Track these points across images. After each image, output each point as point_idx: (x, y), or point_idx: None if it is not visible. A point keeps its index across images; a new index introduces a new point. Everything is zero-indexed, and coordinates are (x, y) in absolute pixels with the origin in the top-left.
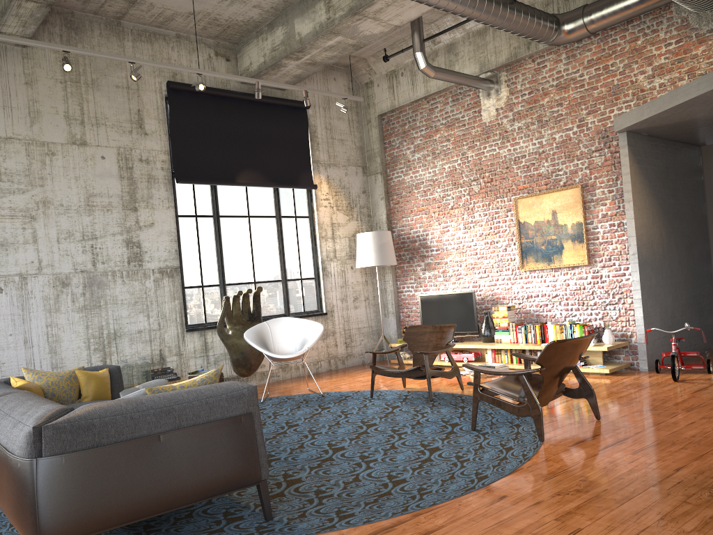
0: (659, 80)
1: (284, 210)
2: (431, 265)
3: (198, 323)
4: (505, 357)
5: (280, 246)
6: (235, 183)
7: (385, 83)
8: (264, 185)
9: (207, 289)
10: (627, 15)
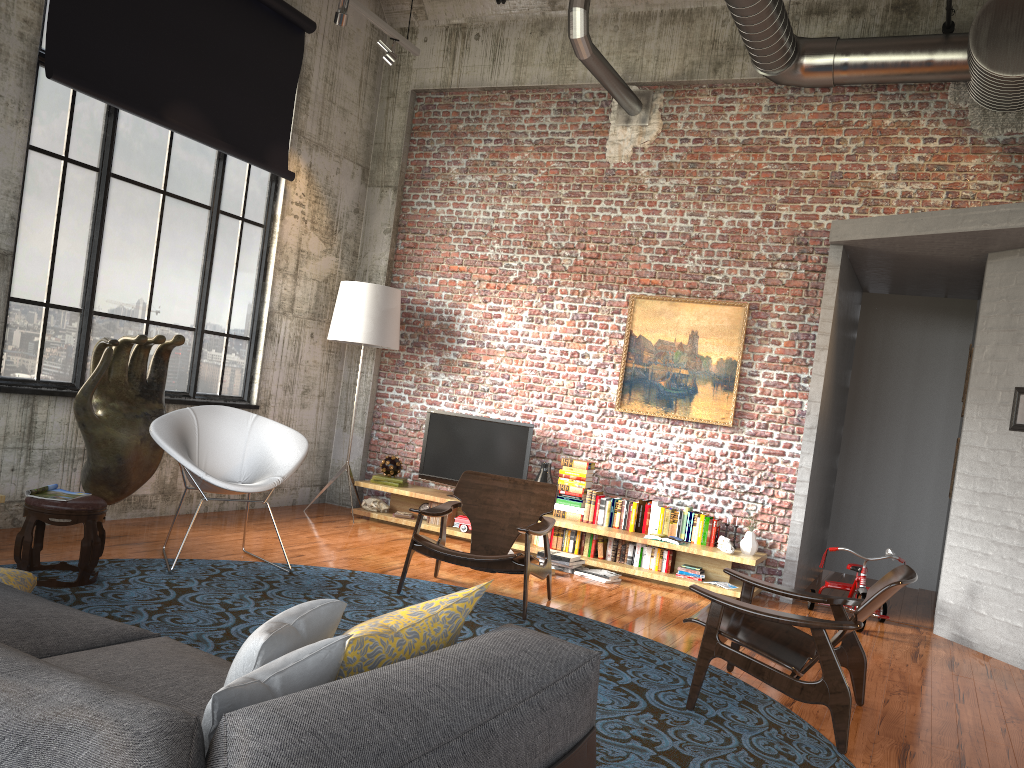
0: (903, 186)
1: (227, 200)
2: (453, 365)
3: (23, 378)
4: (571, 542)
5: (208, 265)
6: (162, 121)
7: (440, 40)
8: (210, 143)
9: (55, 313)
10: (898, 76)
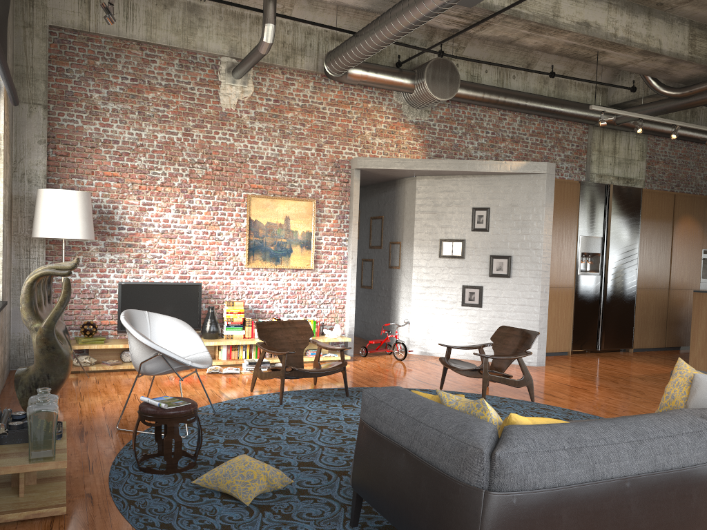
0: (378, 140)
1: None
2: (117, 246)
3: None
4: (243, 352)
5: None
6: (6, 64)
7: None
8: (11, 81)
9: None
10: (386, 86)
